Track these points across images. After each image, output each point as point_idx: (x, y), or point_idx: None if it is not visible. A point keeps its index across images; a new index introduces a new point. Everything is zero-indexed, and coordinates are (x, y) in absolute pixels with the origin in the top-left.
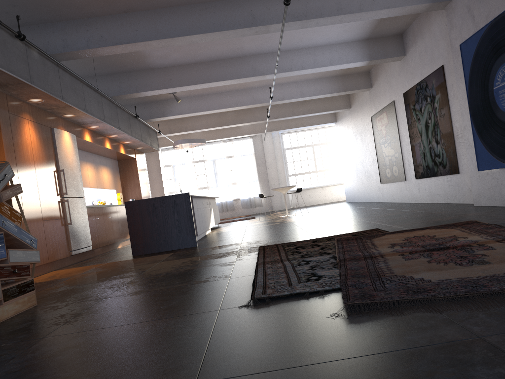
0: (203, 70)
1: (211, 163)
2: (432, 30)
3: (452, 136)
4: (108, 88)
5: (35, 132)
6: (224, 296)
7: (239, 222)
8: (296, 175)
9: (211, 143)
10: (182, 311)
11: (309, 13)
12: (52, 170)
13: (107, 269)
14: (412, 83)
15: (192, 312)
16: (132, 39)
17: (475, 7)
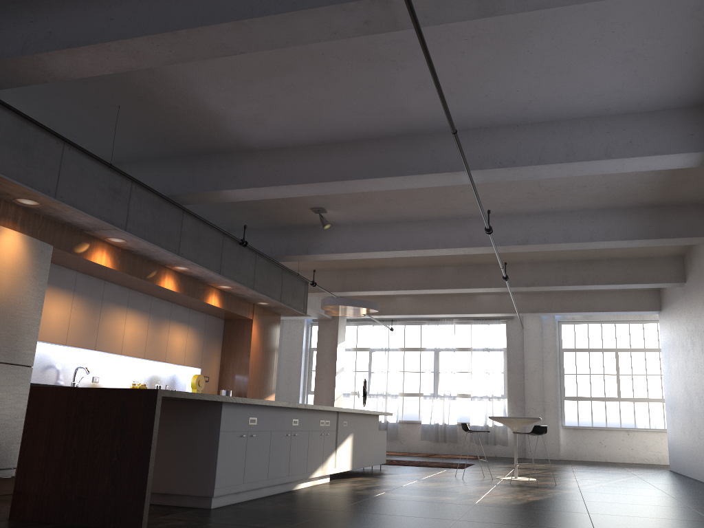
0: (338, 157)
1: (431, 354)
2: None
3: None
4: (173, 180)
5: None
6: None
7: (423, 470)
8: (579, 400)
9: (436, 323)
10: None
11: None
12: None
13: None
14: None
15: None
16: (100, 35)
17: None
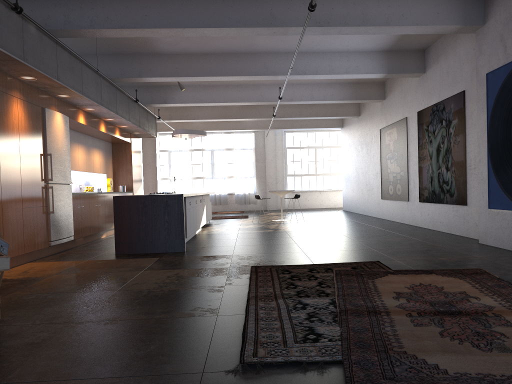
0: (213, 62)
1: (209, 153)
2: (457, 52)
3: (464, 166)
4: (109, 69)
5: (24, 111)
6: (209, 348)
7: (231, 220)
8: (295, 176)
9: (212, 133)
10: (160, 365)
11: (333, 20)
12: (39, 153)
13: (86, 271)
14: (428, 102)
15: (171, 370)
16: (140, 24)
17: (508, 37)
